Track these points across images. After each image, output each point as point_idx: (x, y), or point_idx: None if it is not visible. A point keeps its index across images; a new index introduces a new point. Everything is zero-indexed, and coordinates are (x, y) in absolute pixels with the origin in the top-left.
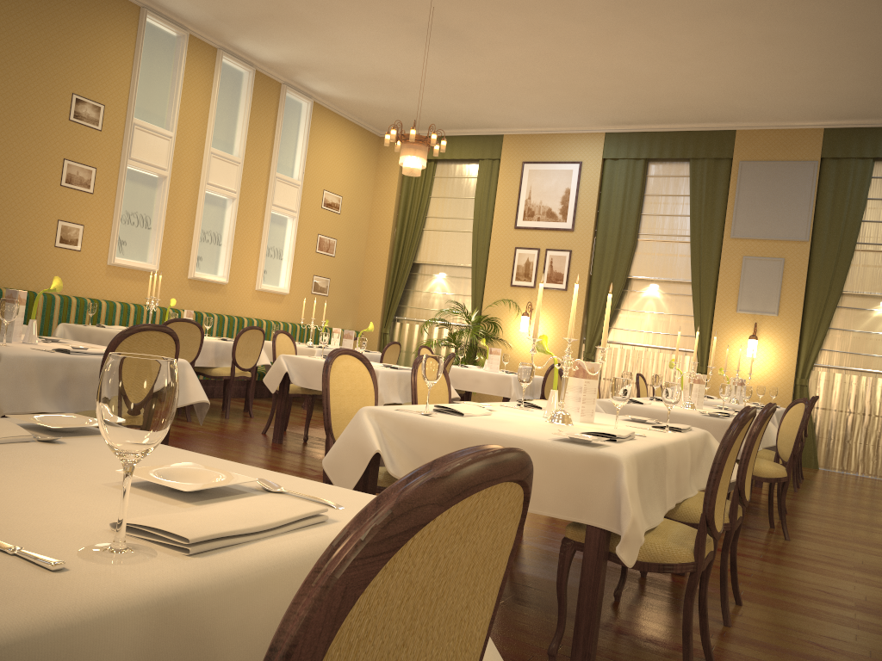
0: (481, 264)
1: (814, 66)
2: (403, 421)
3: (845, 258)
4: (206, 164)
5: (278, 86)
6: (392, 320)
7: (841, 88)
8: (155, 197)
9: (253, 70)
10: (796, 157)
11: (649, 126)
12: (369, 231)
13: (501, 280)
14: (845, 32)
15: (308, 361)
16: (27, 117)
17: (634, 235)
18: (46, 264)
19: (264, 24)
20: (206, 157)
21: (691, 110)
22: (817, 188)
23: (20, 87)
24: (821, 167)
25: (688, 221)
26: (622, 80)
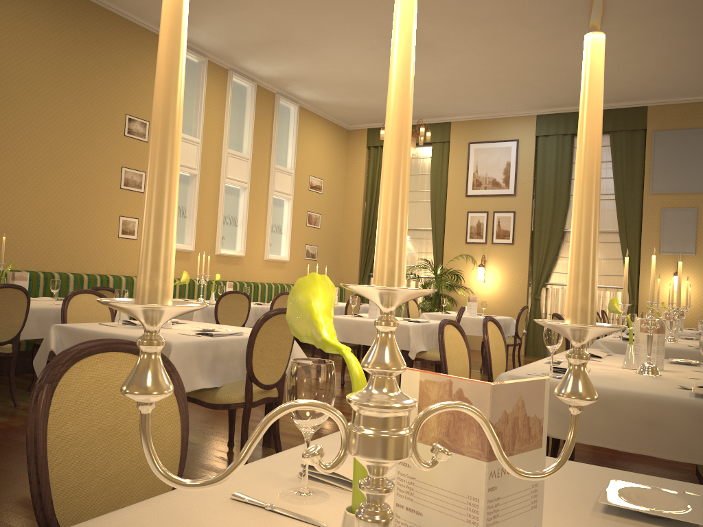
0: (439, 227)
1: None
2: None
3: None
4: (224, 162)
5: (273, 96)
6: (367, 276)
7: None
8: (188, 191)
9: (255, 84)
10: (700, 125)
11: (574, 107)
12: (344, 206)
13: (457, 238)
14: None
15: (346, 321)
16: (94, 136)
17: (567, 196)
18: (113, 252)
19: (269, 48)
20: (224, 156)
21: (611, 93)
22: None
23: (88, 112)
24: None
25: (612, 182)
26: (558, 72)
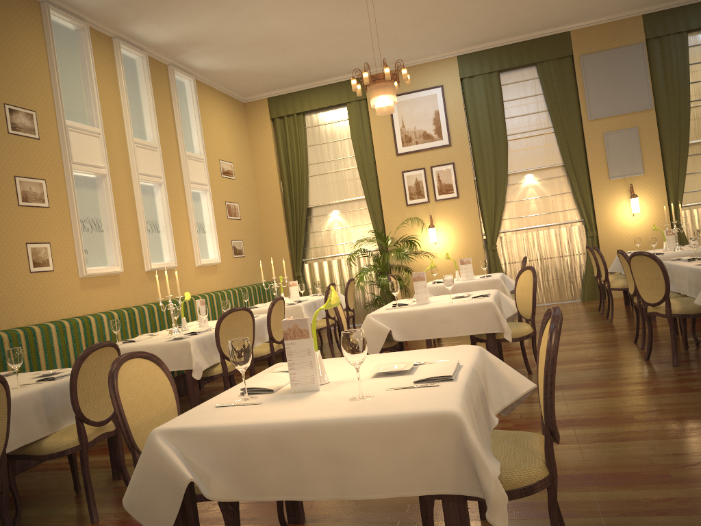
0: (373, 194)
1: None
2: None
3: (685, 115)
4: (133, 155)
5: (165, 68)
6: (301, 263)
7: None
8: (99, 198)
9: (145, 54)
10: (625, 43)
11: (495, 42)
12: (257, 190)
13: (396, 202)
14: None
15: (405, 313)
16: None
17: (505, 137)
18: (28, 294)
19: (171, 0)
20: (131, 147)
21: (538, 19)
22: (648, 64)
23: None
24: (646, 47)
25: (547, 115)
26: (496, 0)
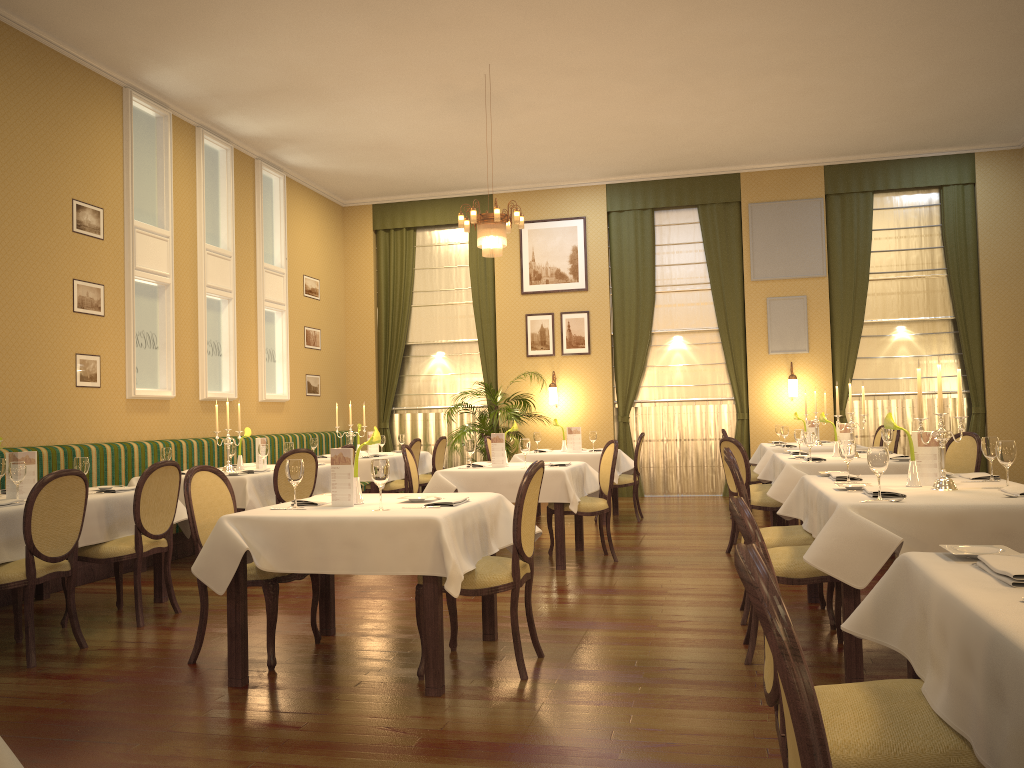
0: (488, 337)
1: (837, 112)
2: (891, 510)
3: (862, 289)
4: (202, 264)
5: (252, 162)
6: (390, 412)
7: (852, 129)
8: (157, 310)
9: (231, 147)
10: (802, 196)
11: (653, 174)
12: (346, 315)
13: (515, 351)
14: (879, 82)
15: (475, 473)
16: (33, 234)
17: (653, 288)
18: (71, 409)
19: (270, 98)
20: (201, 254)
21: (701, 157)
22: (825, 223)
23: (23, 199)
24: (826, 203)
25: (705, 268)
26: (647, 134)
